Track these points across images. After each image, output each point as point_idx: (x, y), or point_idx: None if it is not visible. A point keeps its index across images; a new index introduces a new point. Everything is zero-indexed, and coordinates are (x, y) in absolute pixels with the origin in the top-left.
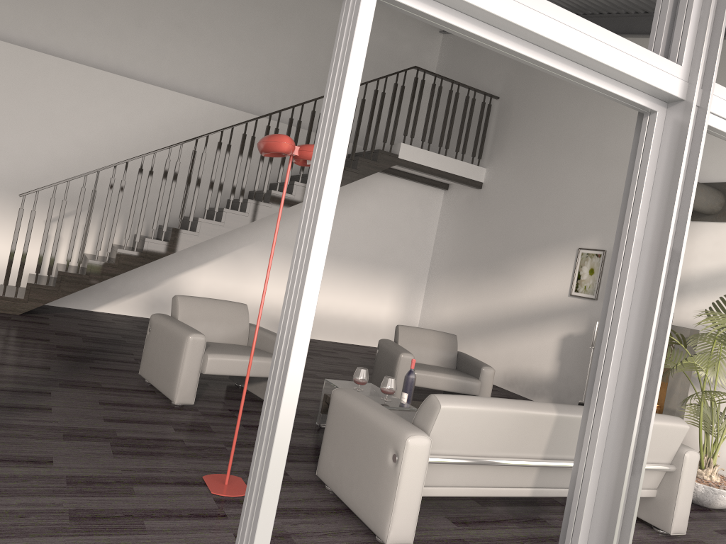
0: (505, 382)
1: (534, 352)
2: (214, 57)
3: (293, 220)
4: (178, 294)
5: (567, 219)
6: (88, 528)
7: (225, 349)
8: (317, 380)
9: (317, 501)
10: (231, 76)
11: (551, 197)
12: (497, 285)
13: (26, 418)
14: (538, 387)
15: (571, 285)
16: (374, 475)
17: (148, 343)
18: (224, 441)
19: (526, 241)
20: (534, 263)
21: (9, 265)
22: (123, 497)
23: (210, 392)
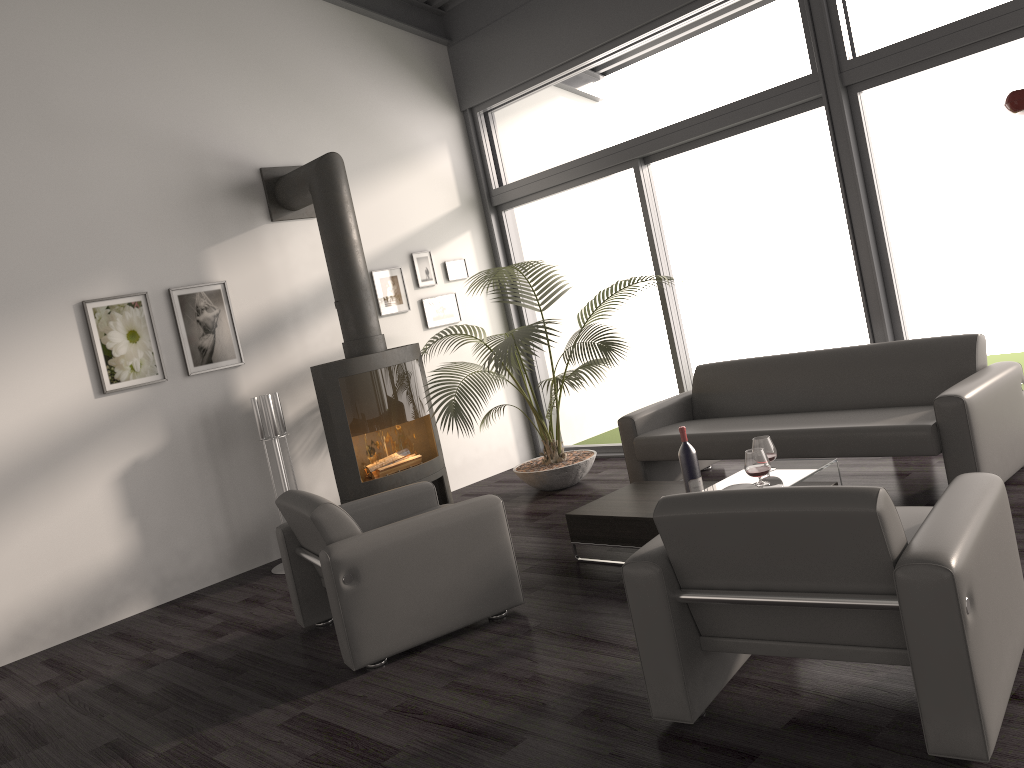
0: None
1: (59, 539)
2: None
3: None
4: None
5: (16, 252)
6: None
7: None
8: (380, 729)
9: None
10: None
11: None
12: None
13: None
14: (105, 595)
15: (92, 375)
16: (1021, 416)
17: (983, 635)
18: None
19: None
20: None
21: None
22: None
23: (843, 686)
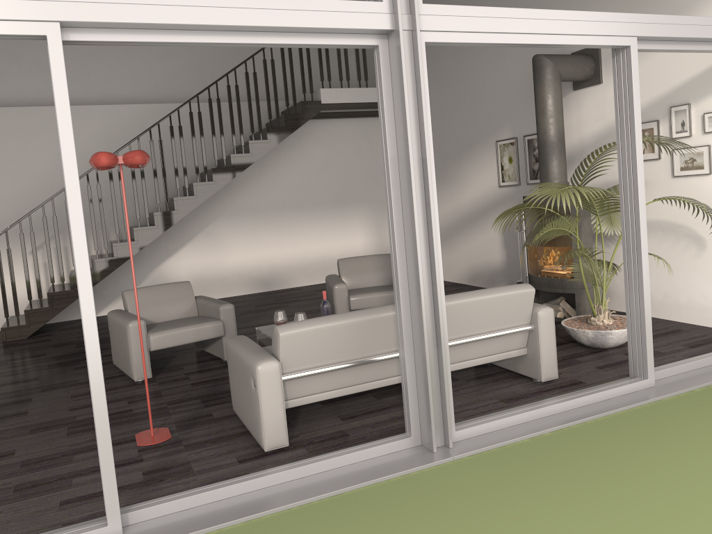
0: (470, 279)
1: (485, 246)
2: (136, 60)
3: (248, 187)
4: (165, 281)
5: (482, 117)
6: (26, 494)
7: (168, 325)
8: None
9: (228, 430)
10: (157, 72)
11: (465, 99)
12: (444, 194)
13: (4, 424)
14: (495, 276)
15: (498, 177)
16: (250, 400)
17: (111, 337)
18: (168, 401)
19: (456, 146)
20: (466, 165)
21: (4, 300)
22: (63, 466)
23: (174, 363)
